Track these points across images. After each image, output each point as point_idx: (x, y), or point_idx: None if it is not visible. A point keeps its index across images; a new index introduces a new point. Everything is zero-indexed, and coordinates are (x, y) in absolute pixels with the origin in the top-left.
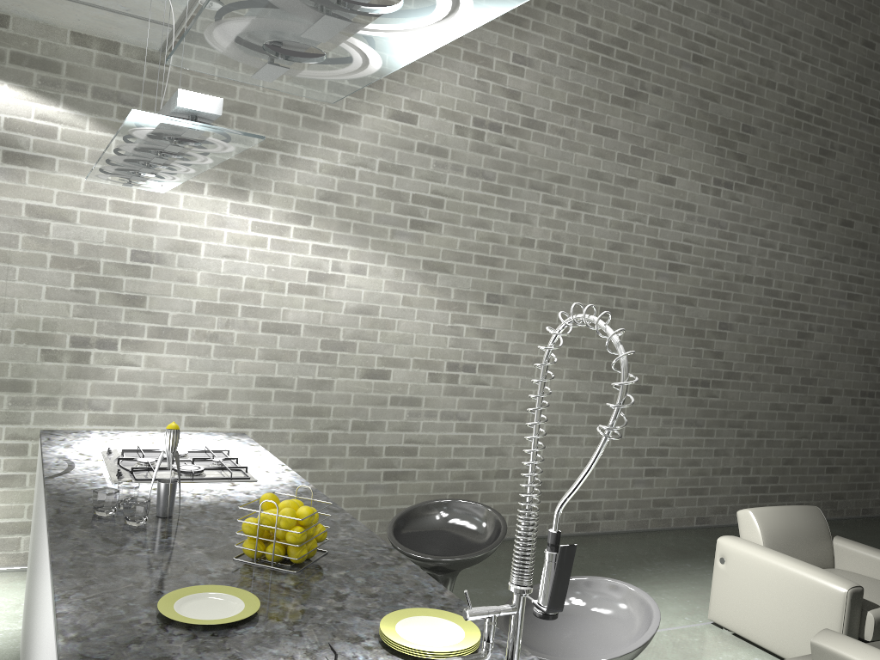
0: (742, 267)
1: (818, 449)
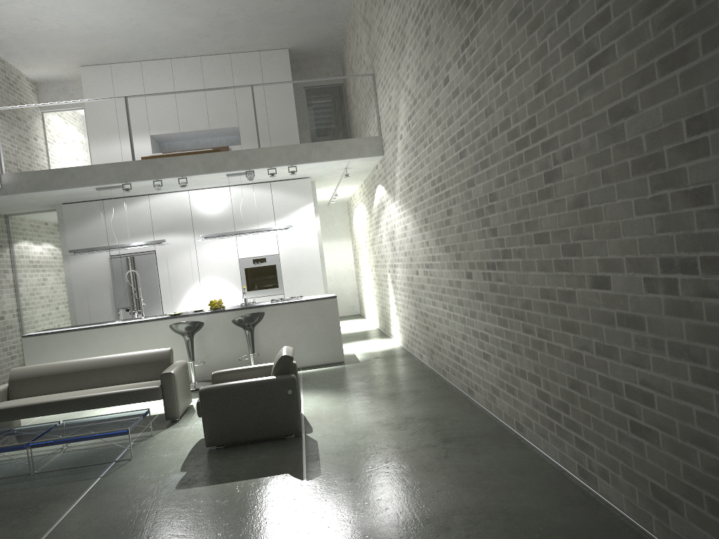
0: (489, 122)
1: (608, 378)
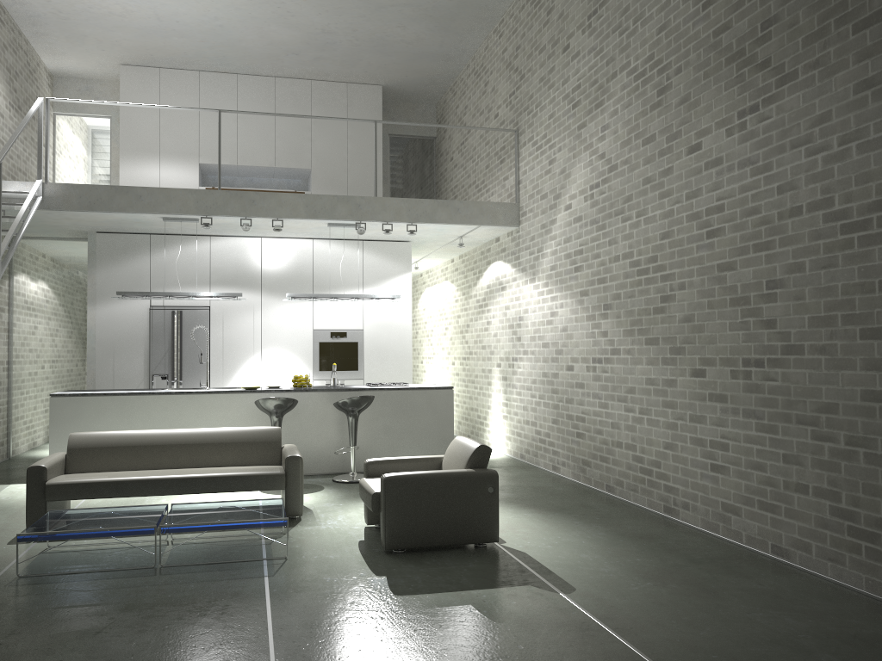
0: (785, 199)
1: None
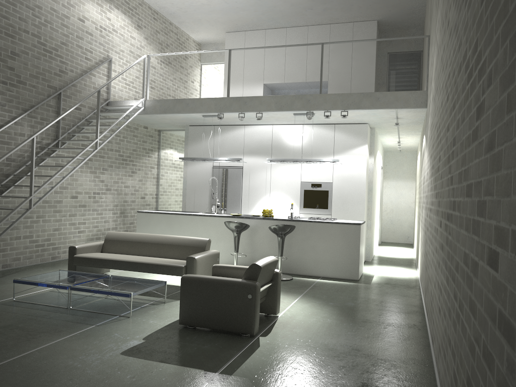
0: (459, 57)
1: None
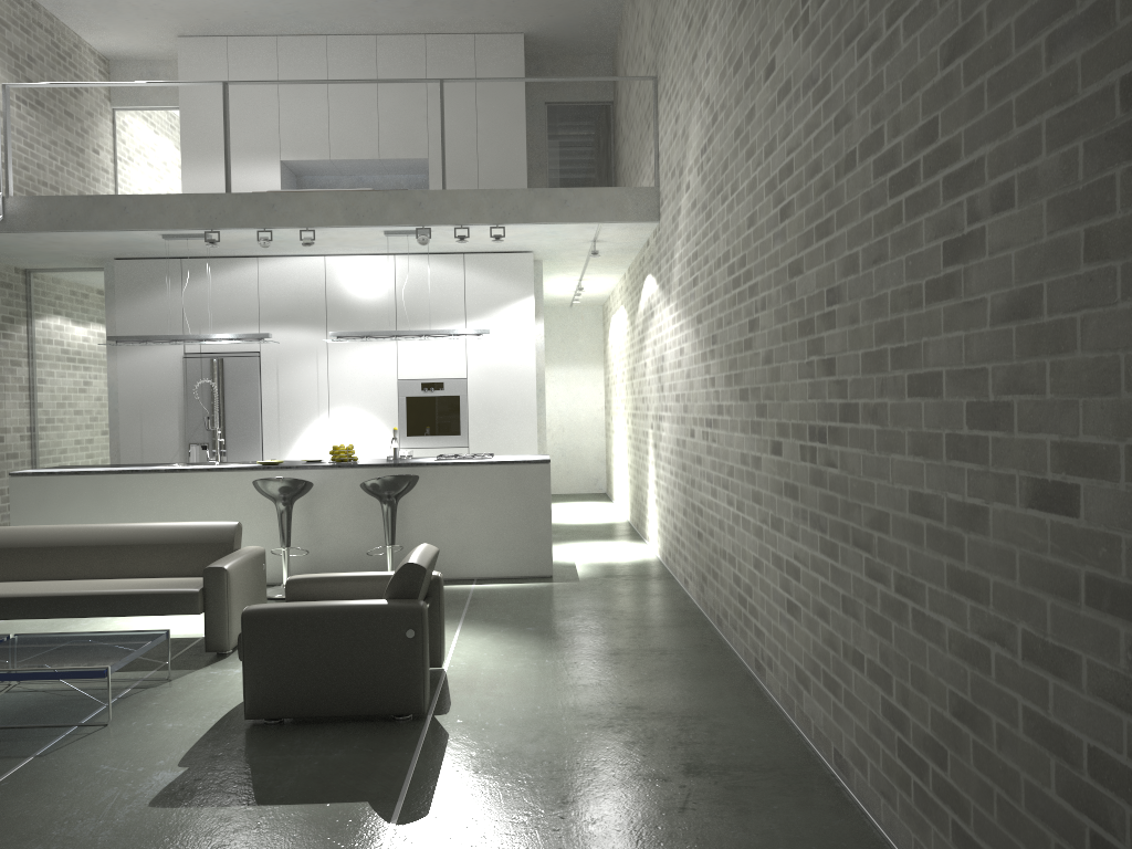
0: (840, 141)
1: (1048, 720)
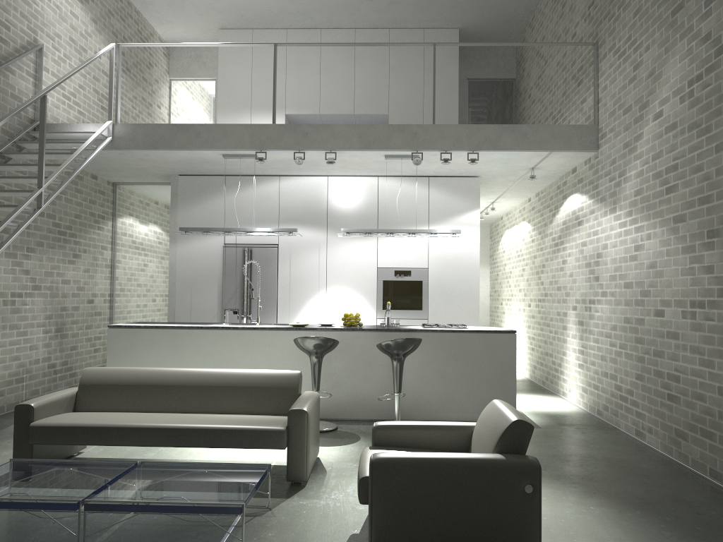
0: None
1: None
